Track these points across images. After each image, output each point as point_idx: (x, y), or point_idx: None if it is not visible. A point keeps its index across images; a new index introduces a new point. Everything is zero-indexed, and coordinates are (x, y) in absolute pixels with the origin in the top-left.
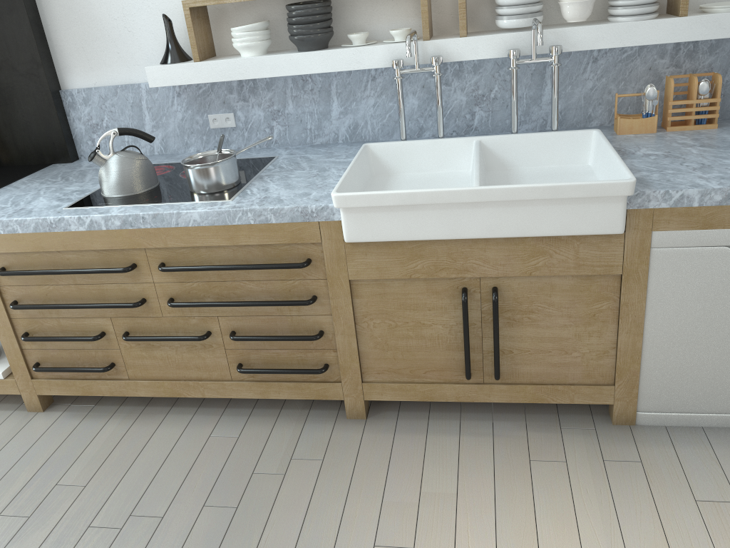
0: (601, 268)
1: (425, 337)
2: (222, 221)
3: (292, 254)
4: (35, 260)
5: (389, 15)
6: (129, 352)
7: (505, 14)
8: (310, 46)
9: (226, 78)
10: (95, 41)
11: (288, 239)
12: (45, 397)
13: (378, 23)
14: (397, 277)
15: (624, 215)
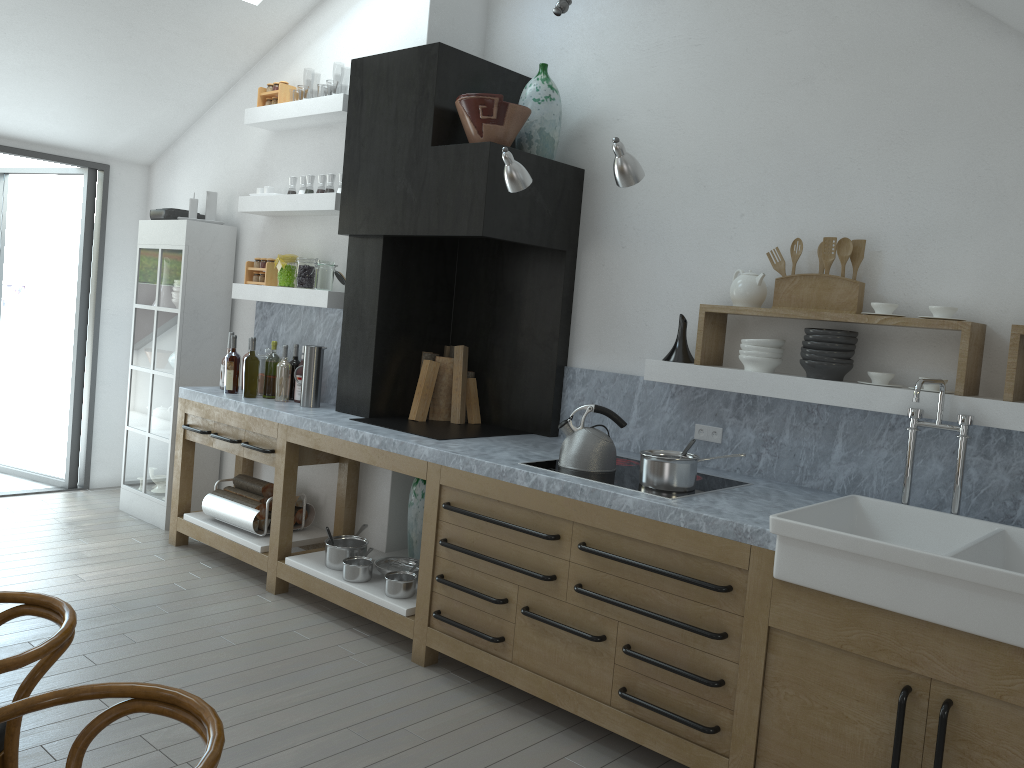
0: None
1: (845, 737)
2: (652, 515)
3: (714, 574)
4: (476, 503)
5: (927, 361)
6: (522, 630)
7: None
8: (819, 373)
9: (720, 386)
10: (612, 327)
11: (713, 555)
12: (432, 653)
13: (912, 367)
14: (825, 642)
15: None
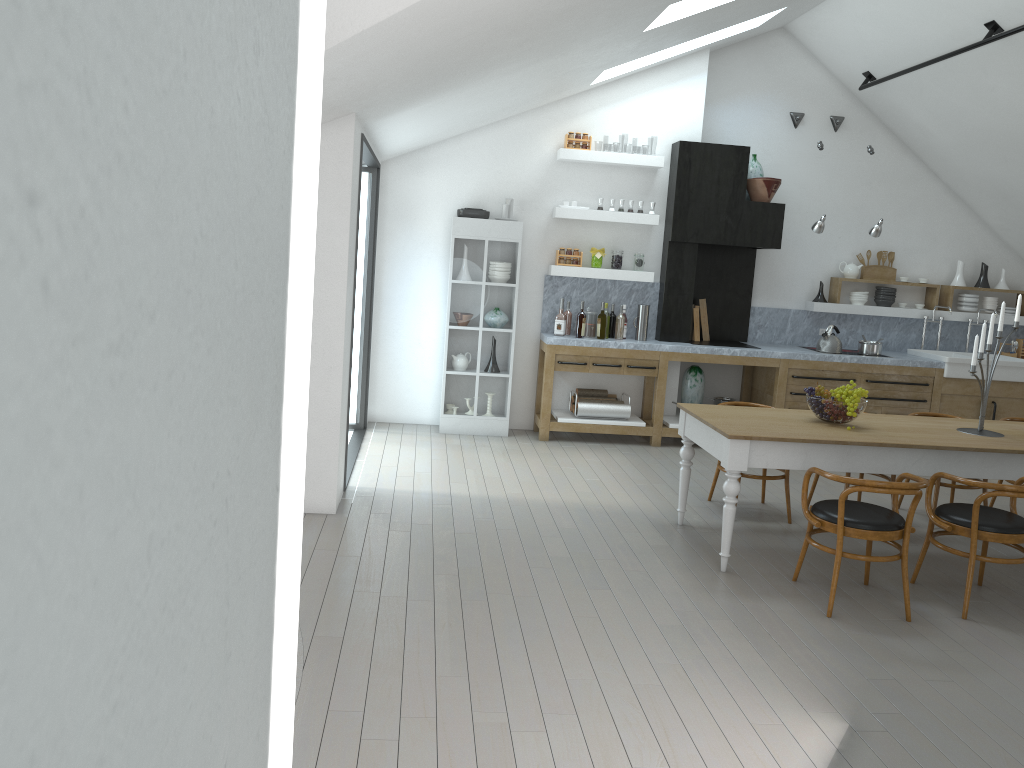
0: None
1: None
2: (898, 364)
3: (920, 381)
4: (809, 373)
5: (909, 297)
6: None
7: (965, 305)
8: (888, 304)
9: (849, 312)
10: (774, 286)
11: (922, 374)
12: None
13: (904, 300)
14: (959, 394)
15: None
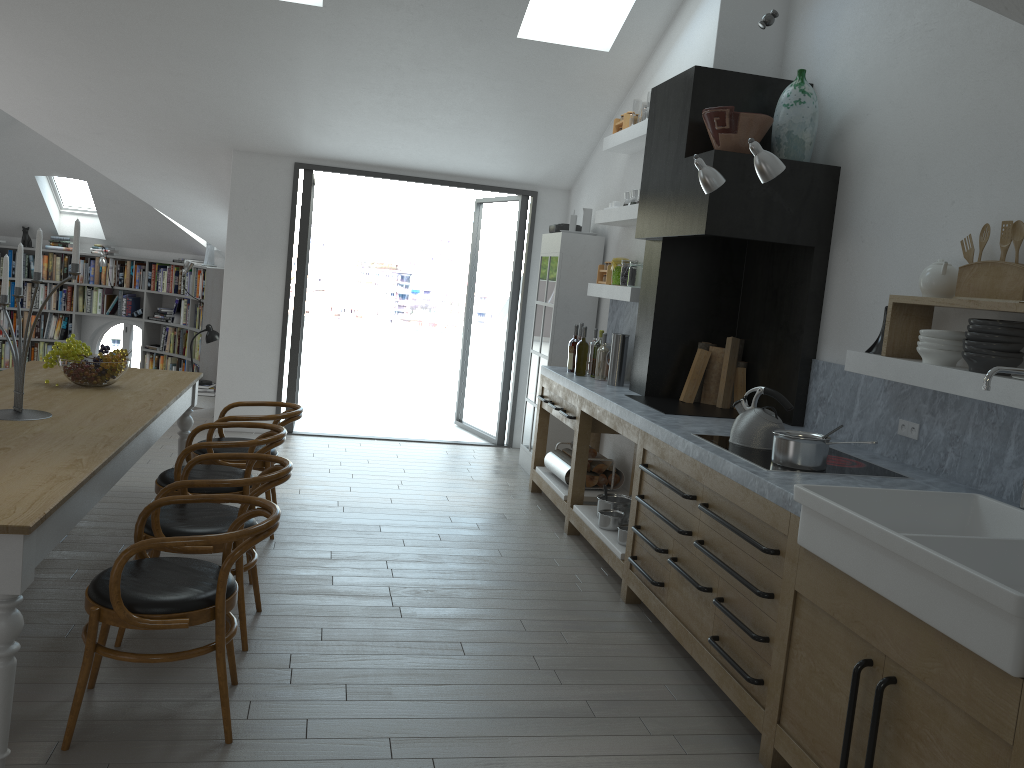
0: (990, 719)
1: (831, 704)
2: (741, 481)
3: (771, 538)
4: (659, 465)
5: None
6: (672, 578)
7: None
8: (974, 365)
9: (896, 378)
10: (849, 321)
11: (770, 520)
12: (634, 594)
13: None
14: (824, 609)
15: (1017, 649)
